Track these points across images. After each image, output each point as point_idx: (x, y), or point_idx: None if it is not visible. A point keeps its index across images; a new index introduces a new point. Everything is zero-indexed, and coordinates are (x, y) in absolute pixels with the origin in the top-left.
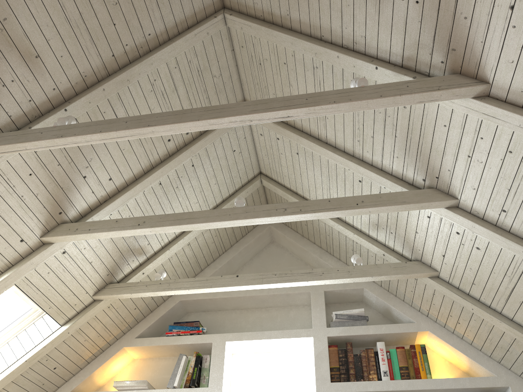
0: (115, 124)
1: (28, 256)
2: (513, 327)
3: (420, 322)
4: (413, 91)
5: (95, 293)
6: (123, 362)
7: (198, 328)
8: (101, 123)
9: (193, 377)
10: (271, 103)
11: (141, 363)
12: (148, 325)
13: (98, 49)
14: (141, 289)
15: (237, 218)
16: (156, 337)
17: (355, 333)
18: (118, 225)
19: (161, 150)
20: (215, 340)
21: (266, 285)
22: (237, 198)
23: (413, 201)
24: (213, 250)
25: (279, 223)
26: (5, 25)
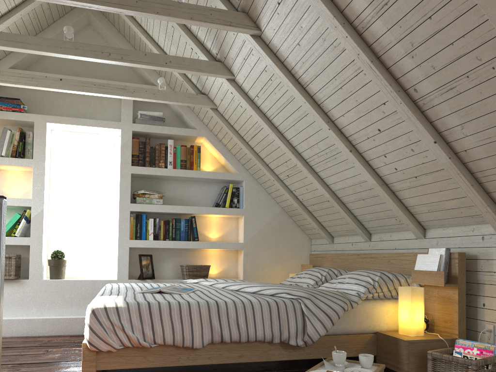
0: None
1: None
2: (252, 153)
3: (201, 130)
4: (214, 21)
5: None
6: None
7: (20, 106)
8: None
9: (19, 150)
10: None
11: None
12: None
13: None
14: None
15: (68, 53)
16: None
17: (153, 131)
18: None
19: None
20: (37, 120)
21: (86, 93)
22: (66, 27)
23: (206, 71)
24: (30, 30)
25: (97, 11)
26: None
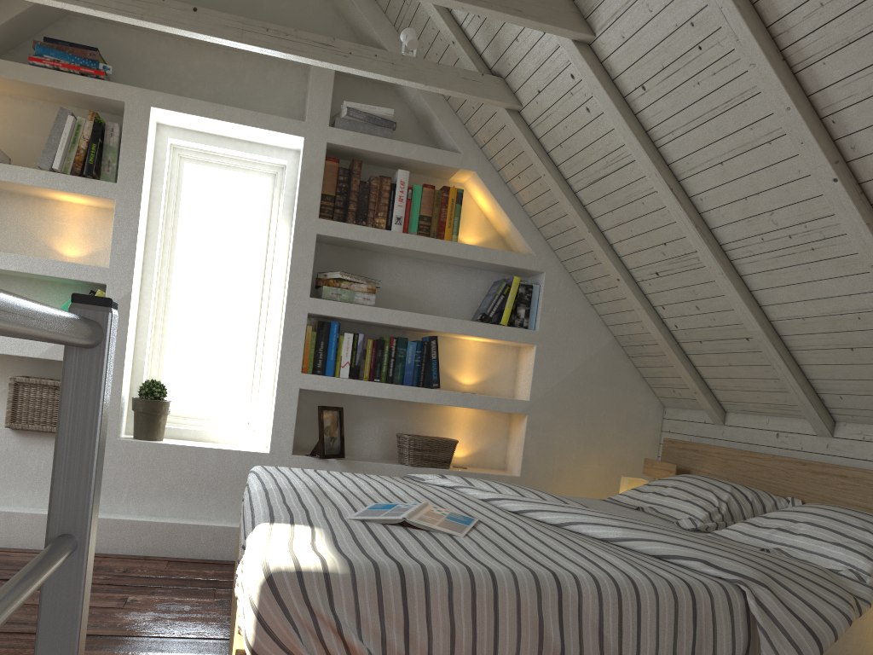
0: None
1: None
2: (581, 217)
3: (468, 156)
4: None
5: None
6: None
7: (97, 65)
8: None
9: (89, 161)
10: None
11: None
12: None
13: None
14: None
15: None
16: (2, 51)
17: (371, 147)
18: None
19: None
20: (130, 99)
21: (248, 46)
22: None
23: (534, 15)
24: None
25: None
26: None
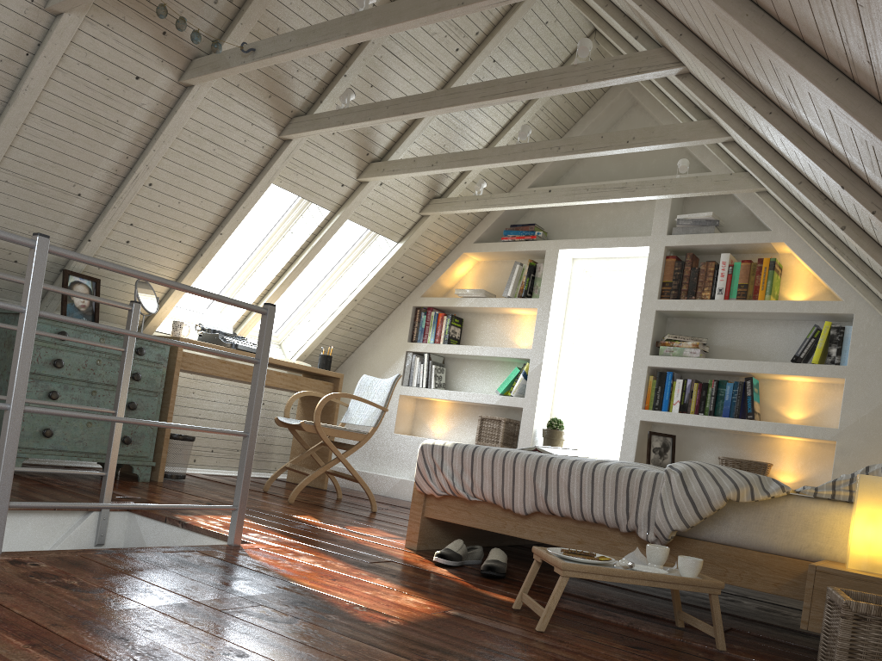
0: (379, 110)
1: (351, 197)
2: (827, 260)
3: (777, 231)
4: (616, 74)
5: (421, 210)
6: (467, 265)
7: (534, 233)
8: (369, 108)
9: (524, 288)
10: (497, 87)
11: (484, 266)
12: (485, 229)
13: (358, 8)
14: (460, 206)
15: (515, 159)
16: (498, 238)
17: (696, 242)
18: (415, 165)
19: (450, 63)
20: (548, 247)
21: (577, 202)
22: (521, 128)
23: (684, 138)
24: (549, 135)
25: (637, 83)
26: (279, 34)
